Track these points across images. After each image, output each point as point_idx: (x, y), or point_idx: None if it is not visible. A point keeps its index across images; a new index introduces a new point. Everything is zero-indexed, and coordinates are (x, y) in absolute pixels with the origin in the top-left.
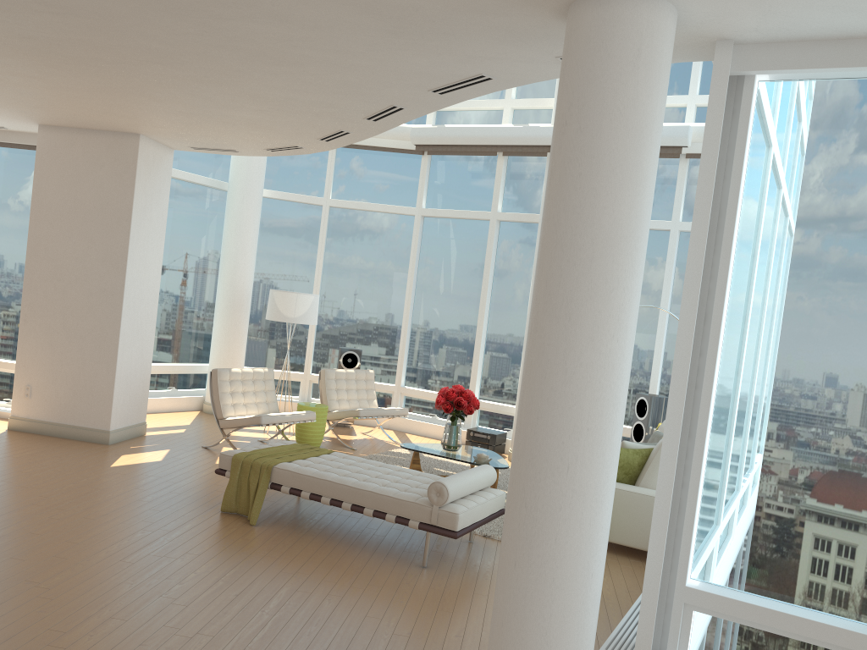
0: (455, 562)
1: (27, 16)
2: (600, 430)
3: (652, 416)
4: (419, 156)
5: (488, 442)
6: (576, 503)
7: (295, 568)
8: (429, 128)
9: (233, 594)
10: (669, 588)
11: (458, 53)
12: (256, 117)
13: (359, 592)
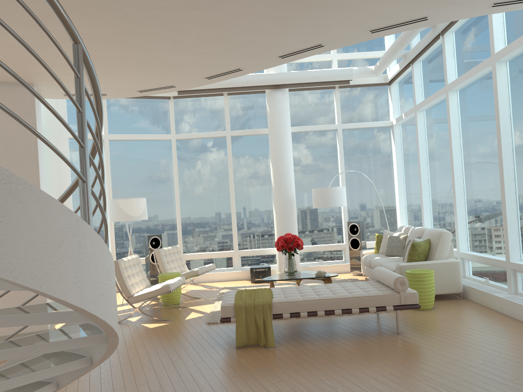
0: (401, 327)
1: None
2: None
3: (362, 232)
4: (165, 101)
5: (266, 272)
6: None
7: (356, 357)
8: None
9: (373, 381)
10: None
11: None
12: (187, 59)
13: (412, 354)
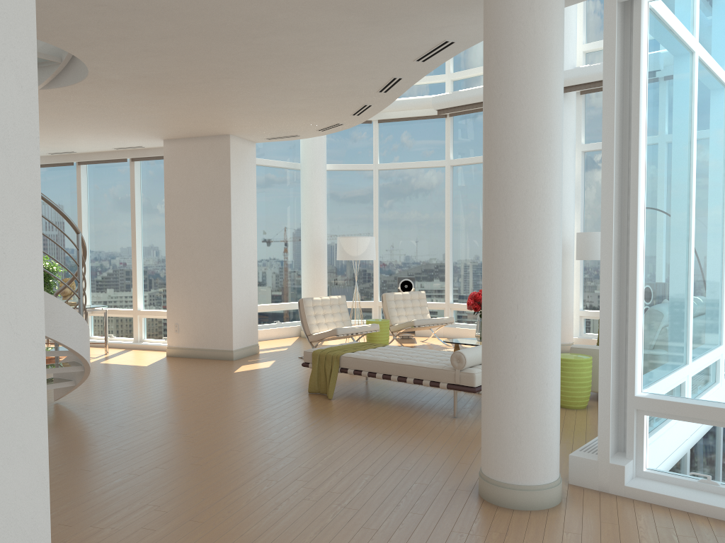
0: (480, 414)
1: (140, 62)
2: (539, 277)
3: None
4: (443, 119)
5: None
6: (526, 331)
7: (358, 421)
8: (446, 95)
9: (312, 436)
10: (625, 401)
11: (422, 28)
12: (302, 105)
13: (402, 432)
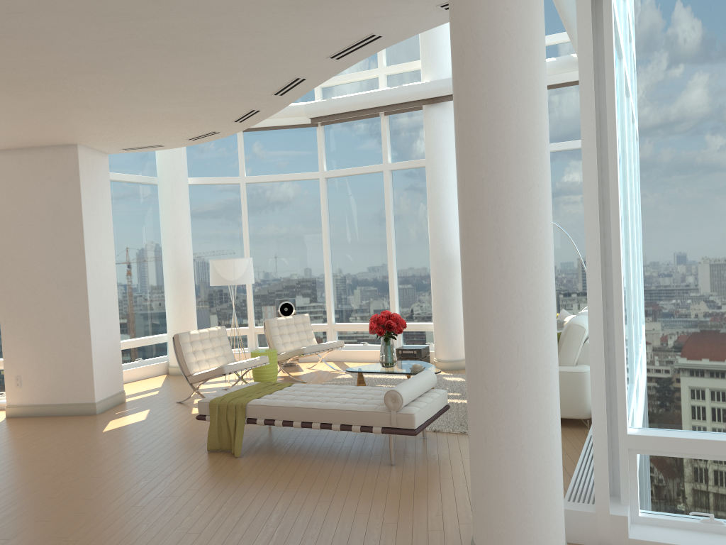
0: (416, 456)
1: None
2: (539, 311)
3: None
4: (314, 129)
5: (415, 356)
6: (529, 377)
7: (284, 485)
8: (320, 102)
9: (237, 516)
10: (612, 439)
11: (352, 17)
12: (178, 110)
13: (344, 494)
